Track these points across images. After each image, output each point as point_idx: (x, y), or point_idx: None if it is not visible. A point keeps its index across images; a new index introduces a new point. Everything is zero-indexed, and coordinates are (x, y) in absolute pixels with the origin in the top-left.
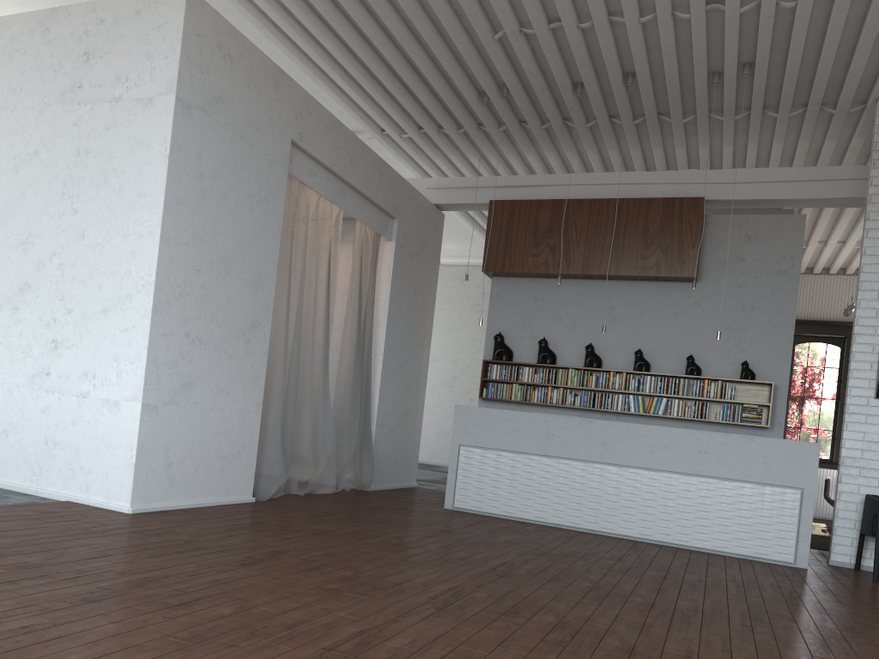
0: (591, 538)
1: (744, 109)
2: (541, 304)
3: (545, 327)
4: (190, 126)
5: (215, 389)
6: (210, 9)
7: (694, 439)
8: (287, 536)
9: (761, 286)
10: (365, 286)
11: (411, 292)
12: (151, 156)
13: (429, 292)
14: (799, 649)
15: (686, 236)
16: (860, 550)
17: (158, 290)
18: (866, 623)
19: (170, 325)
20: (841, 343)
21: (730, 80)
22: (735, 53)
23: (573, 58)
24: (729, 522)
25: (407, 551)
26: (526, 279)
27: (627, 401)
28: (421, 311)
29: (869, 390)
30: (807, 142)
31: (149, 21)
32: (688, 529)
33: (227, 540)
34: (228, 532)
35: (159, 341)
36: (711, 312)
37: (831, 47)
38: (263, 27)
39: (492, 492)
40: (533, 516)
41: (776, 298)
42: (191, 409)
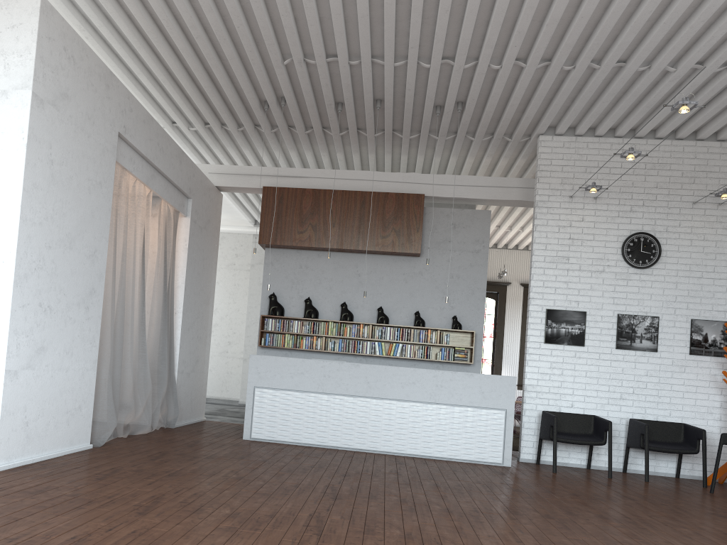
0: (365, 456)
1: (452, 132)
2: (305, 270)
3: (309, 289)
4: (43, 119)
5: (62, 352)
6: (59, 15)
7: (432, 377)
8: (149, 480)
9: (463, 261)
10: (169, 255)
11: (201, 259)
12: (8, 144)
13: (213, 258)
14: (556, 533)
15: (412, 222)
16: (539, 450)
17: (18, 266)
18: (574, 506)
19: (27, 297)
20: (495, 297)
21: (448, 112)
22: (455, 95)
23: (339, 84)
24: (458, 436)
25: (251, 484)
26: (293, 250)
27: (374, 346)
28: (207, 275)
29: (540, 337)
30: (490, 159)
31: (2, 20)
32: (431, 444)
33: (104, 490)
34: (99, 482)
35: (18, 312)
36: (430, 279)
37: (517, 98)
38: (85, 29)
39: (282, 424)
40: (316, 441)
41: (473, 270)
42: (44, 371)
